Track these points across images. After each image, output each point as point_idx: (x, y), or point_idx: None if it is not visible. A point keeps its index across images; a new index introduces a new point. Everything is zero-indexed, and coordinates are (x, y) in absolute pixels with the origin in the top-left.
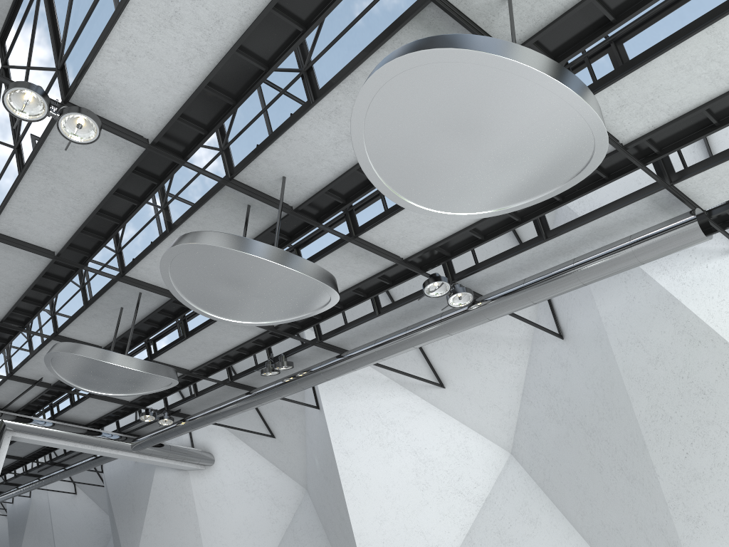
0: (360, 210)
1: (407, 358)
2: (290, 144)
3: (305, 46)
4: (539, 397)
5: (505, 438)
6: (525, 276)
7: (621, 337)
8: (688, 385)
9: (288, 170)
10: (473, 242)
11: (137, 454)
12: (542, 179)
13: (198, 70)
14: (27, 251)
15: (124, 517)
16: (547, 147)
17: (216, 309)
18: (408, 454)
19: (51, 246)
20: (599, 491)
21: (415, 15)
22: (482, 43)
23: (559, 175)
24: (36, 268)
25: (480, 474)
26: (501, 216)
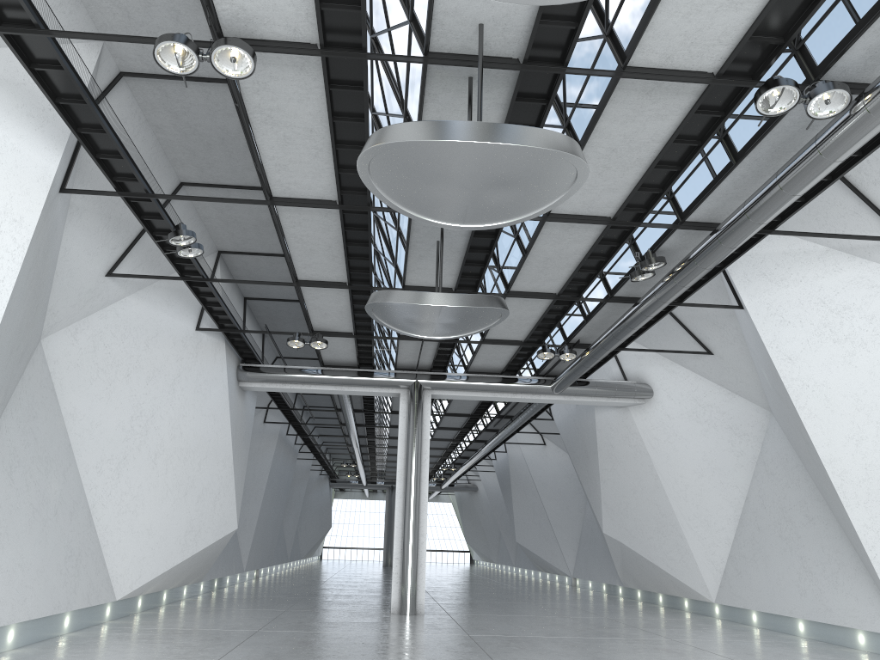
0: (620, 27)
1: (844, 213)
2: None
3: None
4: None
5: None
6: None
7: None
8: None
9: (479, 13)
10: (809, 7)
11: (561, 396)
12: None
13: None
14: (315, 208)
15: (581, 464)
16: None
17: (453, 217)
18: (878, 347)
19: (329, 195)
20: None
21: None
22: None
23: None
24: (335, 222)
25: None
26: None
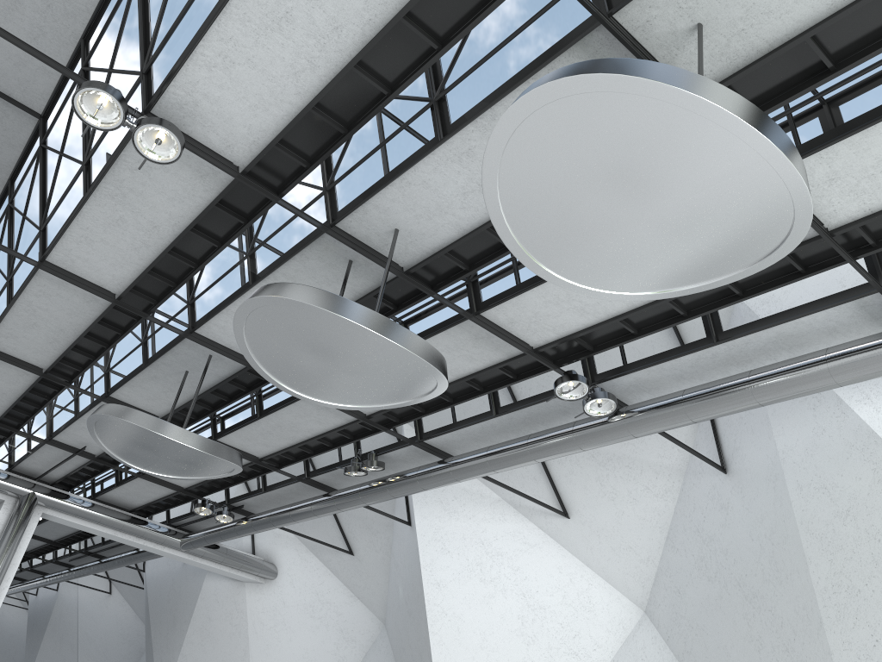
0: (486, 281)
1: (526, 475)
2: (409, 189)
3: (439, 68)
4: (689, 544)
5: (640, 591)
6: (684, 387)
7: (801, 480)
8: None
9: (403, 222)
10: (623, 336)
11: (186, 553)
12: (721, 257)
13: (306, 86)
14: (84, 290)
15: (162, 629)
16: (731, 214)
17: (296, 382)
18: (514, 596)
19: (112, 286)
20: None
21: (578, 40)
22: (660, 71)
23: (743, 254)
24: (92, 311)
25: (602, 634)
26: (662, 307)
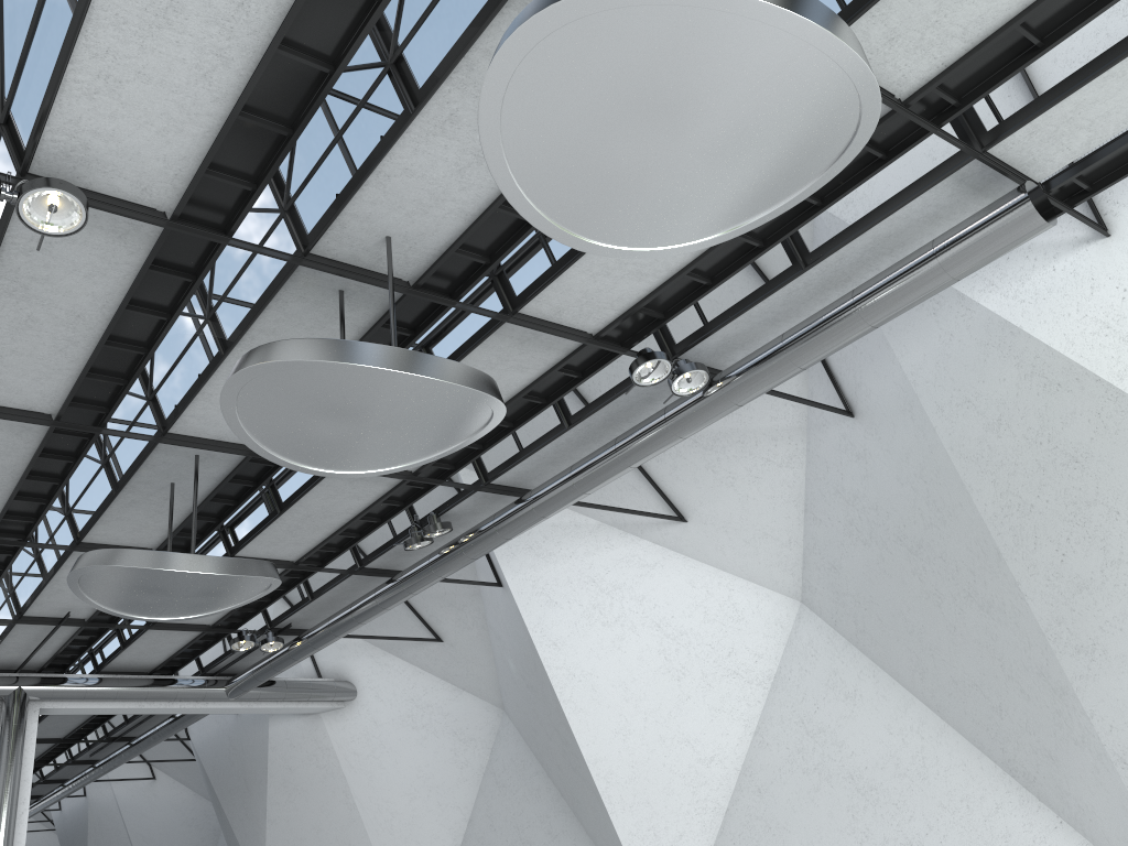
0: (514, 270)
1: (623, 487)
2: (389, 183)
3: (386, 23)
4: (831, 510)
5: (790, 580)
6: (782, 331)
7: (940, 399)
8: (1050, 453)
9: (393, 225)
10: (696, 291)
11: (238, 702)
12: (788, 171)
13: (223, 88)
14: (8, 421)
15: (235, 799)
16: (788, 119)
17: (320, 459)
18: (648, 630)
19: (44, 406)
20: (942, 634)
21: None
22: None
23: (812, 161)
24: (27, 444)
25: (760, 641)
26: (732, 244)
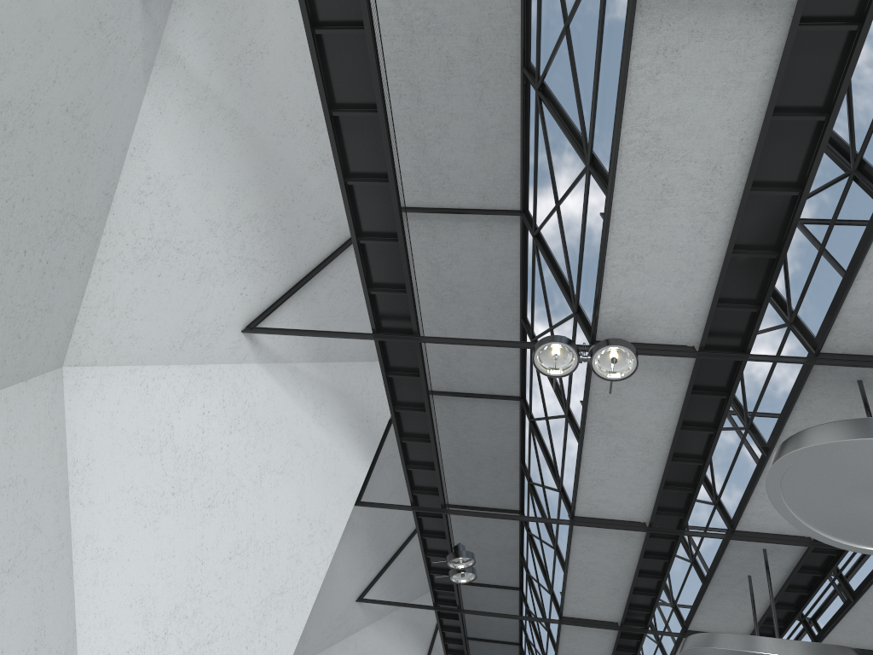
0: None
1: None
2: None
3: (838, 135)
4: None
5: None
6: None
7: None
8: None
9: None
10: None
11: None
12: None
13: (715, 236)
14: (617, 530)
15: None
16: None
17: None
18: None
19: (639, 516)
20: None
21: None
22: None
23: None
24: (633, 548)
25: None
26: None
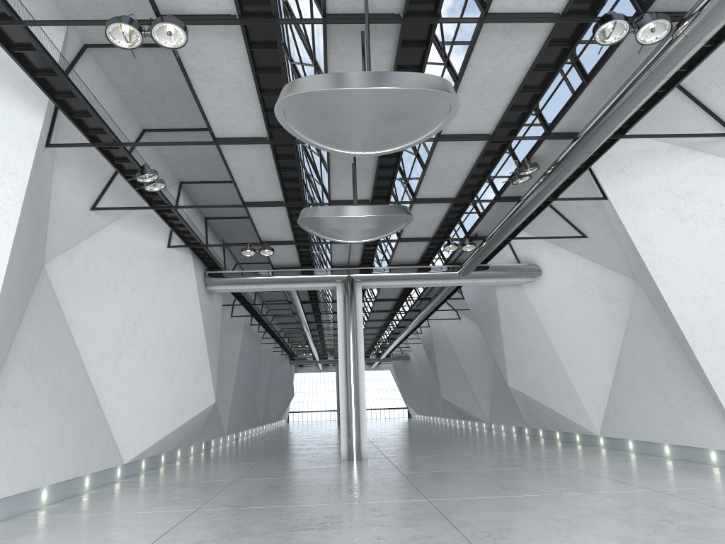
0: None
1: (683, 116)
2: None
3: None
4: None
5: None
6: None
7: None
8: None
9: None
10: None
11: (467, 279)
12: None
13: None
14: (250, 144)
15: (488, 332)
16: None
17: (356, 147)
18: (716, 224)
19: (260, 133)
20: None
21: None
22: None
23: None
24: (268, 154)
25: None
26: None
